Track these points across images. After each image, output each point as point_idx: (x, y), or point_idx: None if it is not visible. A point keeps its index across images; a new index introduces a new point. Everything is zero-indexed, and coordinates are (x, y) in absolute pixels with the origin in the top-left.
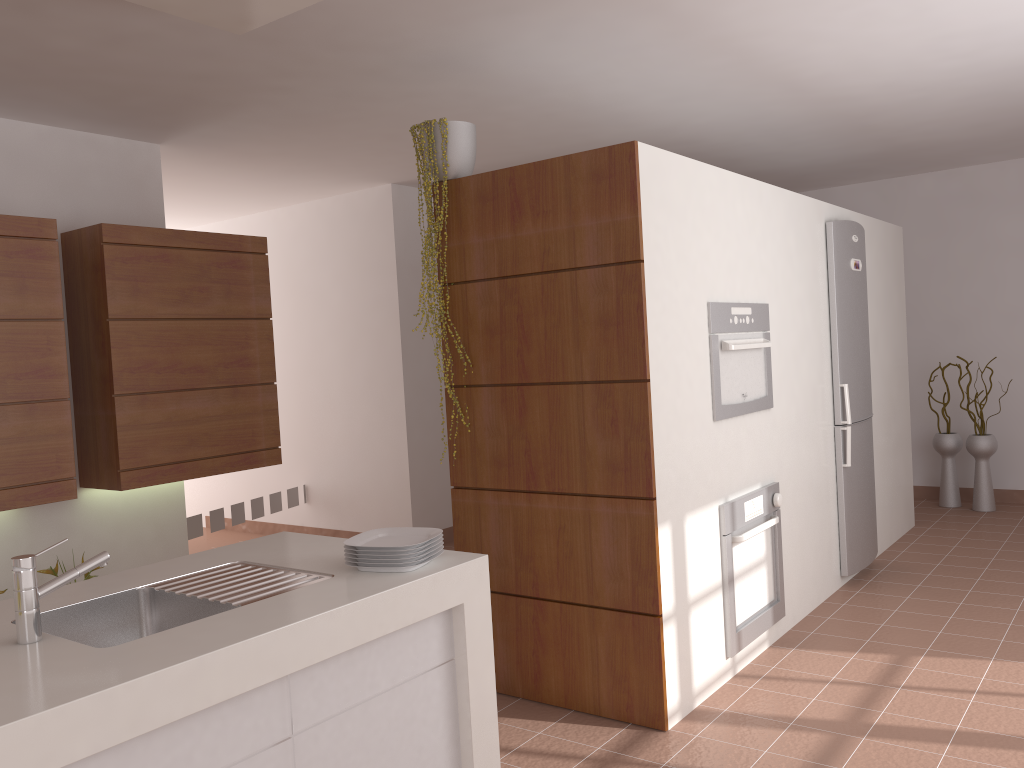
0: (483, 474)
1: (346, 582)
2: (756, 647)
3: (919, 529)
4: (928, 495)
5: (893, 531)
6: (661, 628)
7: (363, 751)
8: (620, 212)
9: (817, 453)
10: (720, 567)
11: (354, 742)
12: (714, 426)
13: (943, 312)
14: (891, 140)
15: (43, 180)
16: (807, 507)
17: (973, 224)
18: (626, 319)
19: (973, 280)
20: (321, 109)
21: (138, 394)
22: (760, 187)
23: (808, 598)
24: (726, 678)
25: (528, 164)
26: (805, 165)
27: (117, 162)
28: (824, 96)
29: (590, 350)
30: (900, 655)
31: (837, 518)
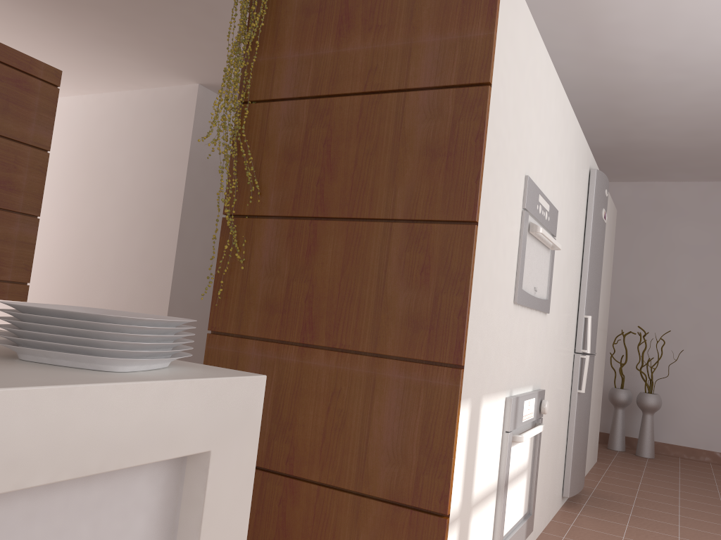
0: (250, 319)
1: None
2: None
3: (602, 464)
4: None
5: (588, 462)
6: (446, 533)
7: None
8: (472, 28)
9: (564, 373)
10: (498, 467)
11: None
12: (513, 309)
13: (626, 292)
14: (624, 134)
15: None
16: (553, 423)
17: (657, 226)
18: (460, 149)
19: (652, 270)
20: None
21: None
22: (565, 99)
23: (544, 515)
24: None
25: None
26: None
27: None
28: (607, 57)
29: (408, 183)
30: None
31: (566, 440)
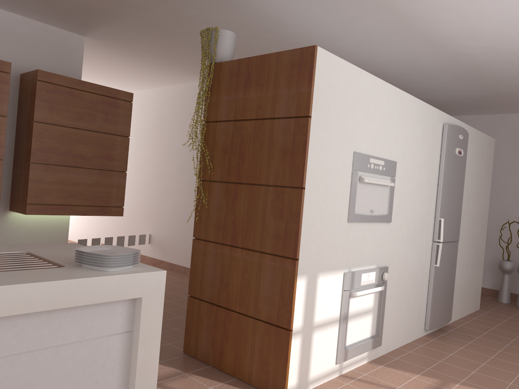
0: (210, 232)
1: (65, 271)
2: (358, 361)
3: (481, 311)
4: (492, 294)
5: (464, 310)
6: (290, 338)
7: (49, 378)
8: (302, 87)
9: (418, 255)
10: (339, 309)
11: (42, 371)
12: (348, 225)
13: (515, 192)
14: (494, 88)
15: (15, 44)
16: (407, 285)
17: None
18: (296, 150)
19: None
20: (165, 23)
21: (44, 164)
22: (401, 93)
23: (400, 338)
24: (334, 376)
25: (257, 56)
26: (444, 98)
27: (59, 42)
28: (451, 51)
29: (275, 167)
30: (444, 381)
31: (427, 295)
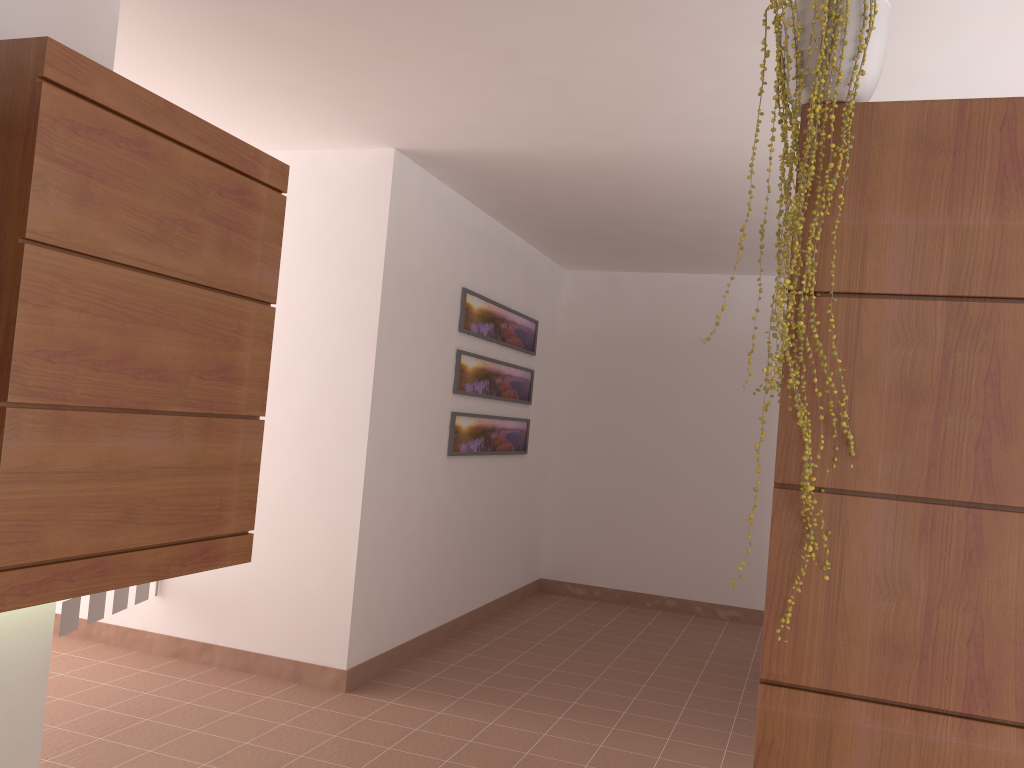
0: (851, 667)
1: None
2: None
3: None
4: None
5: None
6: None
7: None
8: None
9: None
10: None
11: None
12: None
13: None
14: None
15: None
16: None
17: None
18: None
19: None
20: None
21: (49, 408)
22: None
23: None
24: None
25: None
26: None
27: None
28: None
29: None
30: None
31: None
